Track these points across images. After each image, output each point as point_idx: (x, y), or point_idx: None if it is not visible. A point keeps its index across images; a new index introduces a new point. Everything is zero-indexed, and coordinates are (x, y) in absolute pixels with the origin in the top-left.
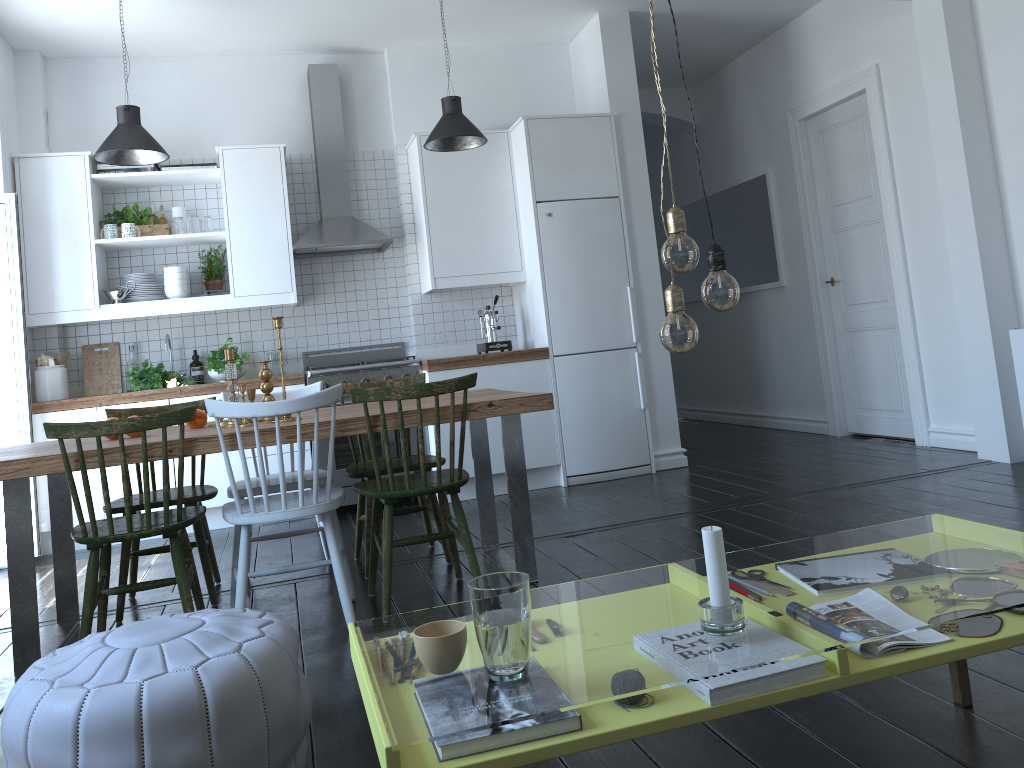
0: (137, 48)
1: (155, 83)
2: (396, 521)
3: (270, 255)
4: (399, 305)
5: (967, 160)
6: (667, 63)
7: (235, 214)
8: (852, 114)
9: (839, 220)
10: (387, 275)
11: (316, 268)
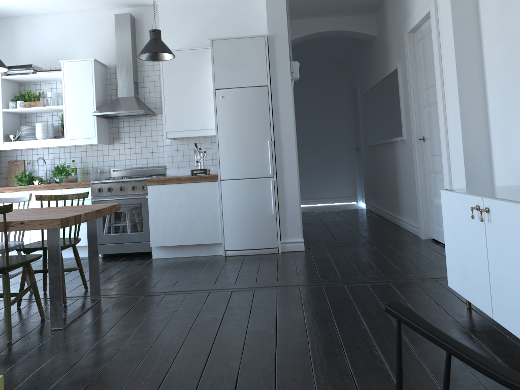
0: (31, 10)
1: (45, 28)
2: (114, 267)
3: (84, 118)
4: (163, 145)
5: (457, 61)
6: (342, 0)
7: (68, 96)
8: (430, 28)
9: (426, 99)
10: (158, 128)
11: (120, 124)
